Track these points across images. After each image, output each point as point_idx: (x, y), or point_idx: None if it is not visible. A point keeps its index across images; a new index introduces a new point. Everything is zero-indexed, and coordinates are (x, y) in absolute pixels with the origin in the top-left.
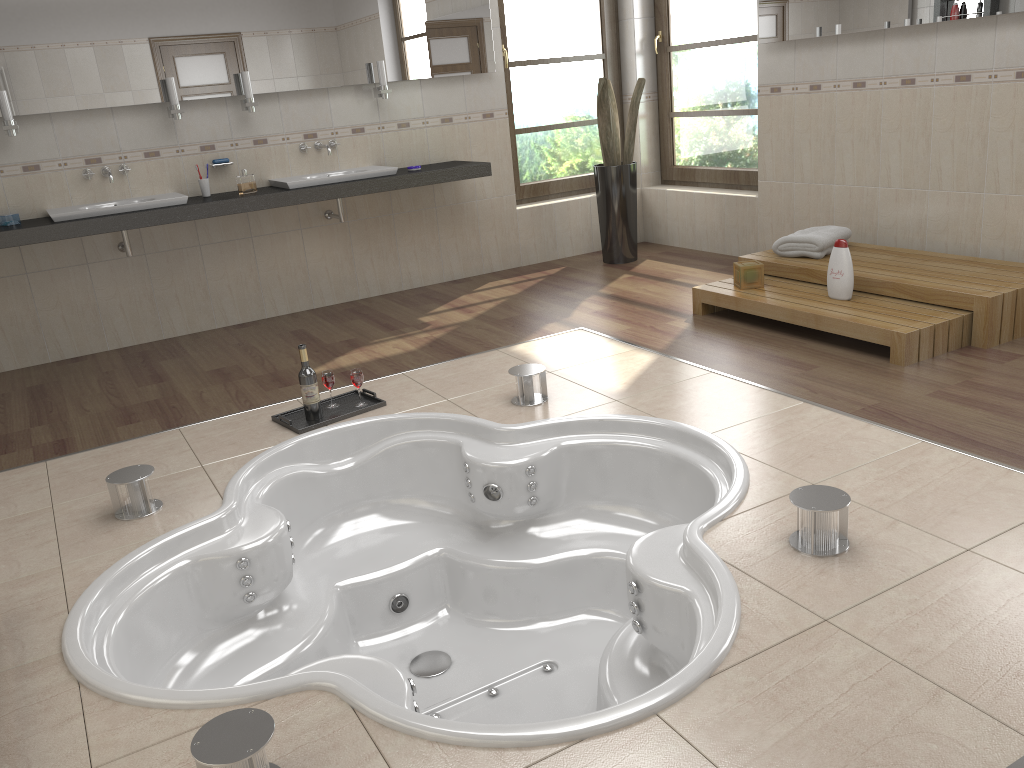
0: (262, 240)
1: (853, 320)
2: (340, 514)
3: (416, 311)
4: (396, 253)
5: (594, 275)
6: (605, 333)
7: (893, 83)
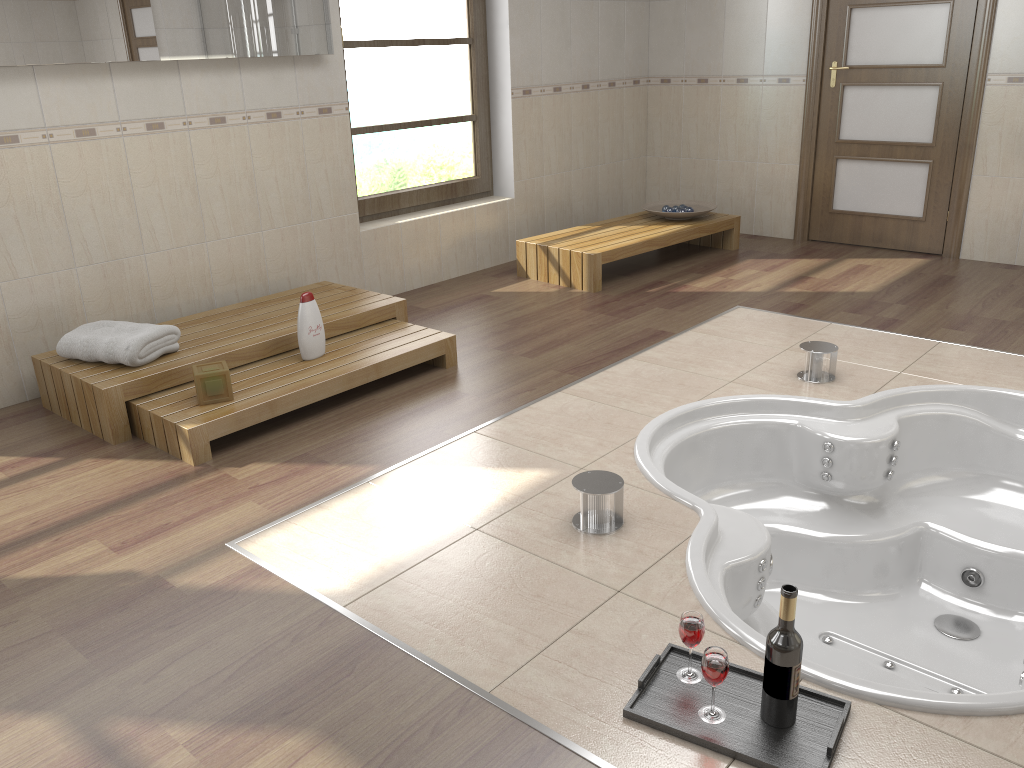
0: None
1: (407, 349)
2: None
3: None
4: None
5: None
6: (275, 517)
7: (64, 135)
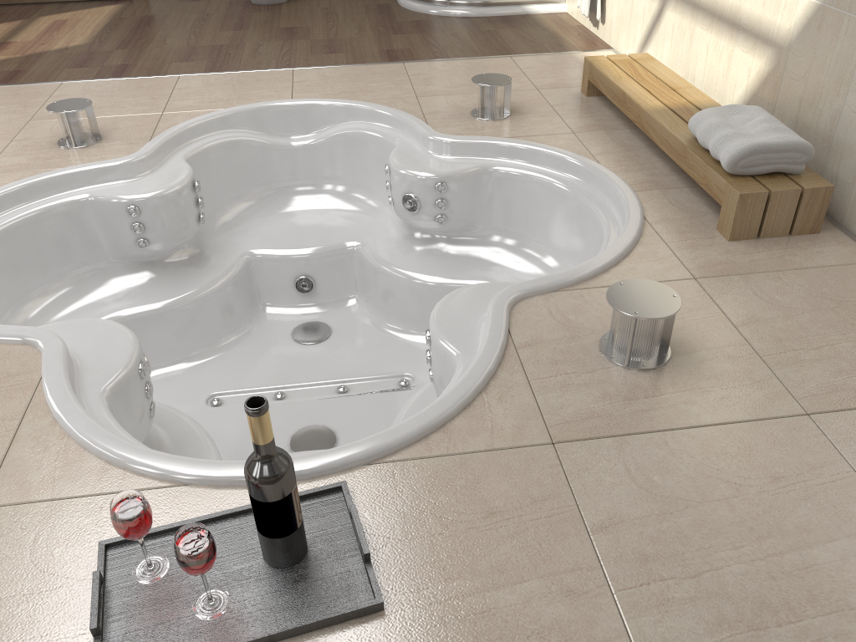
0: None
1: None
2: None
3: None
4: None
5: None
6: None
7: None
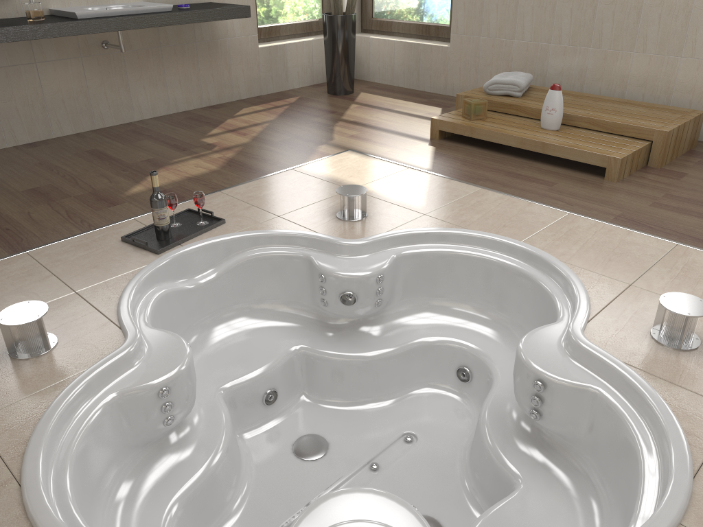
0: (46, 66)
1: (575, 147)
2: (200, 322)
3: (195, 133)
4: (164, 81)
5: (328, 104)
6: (373, 154)
7: None
